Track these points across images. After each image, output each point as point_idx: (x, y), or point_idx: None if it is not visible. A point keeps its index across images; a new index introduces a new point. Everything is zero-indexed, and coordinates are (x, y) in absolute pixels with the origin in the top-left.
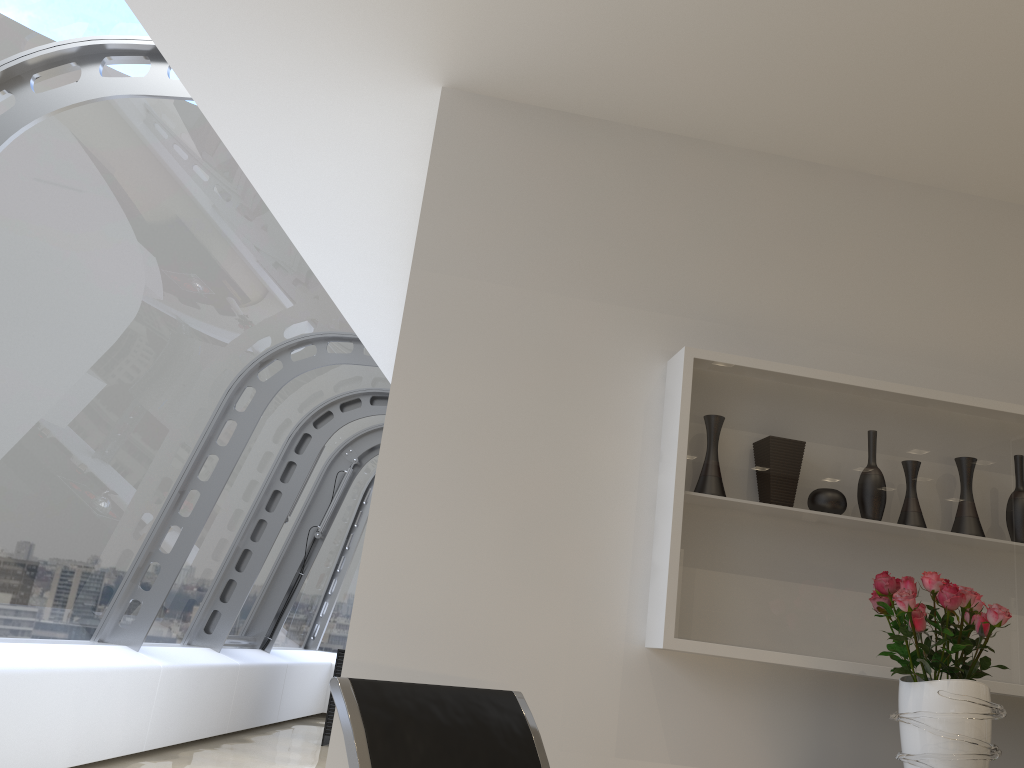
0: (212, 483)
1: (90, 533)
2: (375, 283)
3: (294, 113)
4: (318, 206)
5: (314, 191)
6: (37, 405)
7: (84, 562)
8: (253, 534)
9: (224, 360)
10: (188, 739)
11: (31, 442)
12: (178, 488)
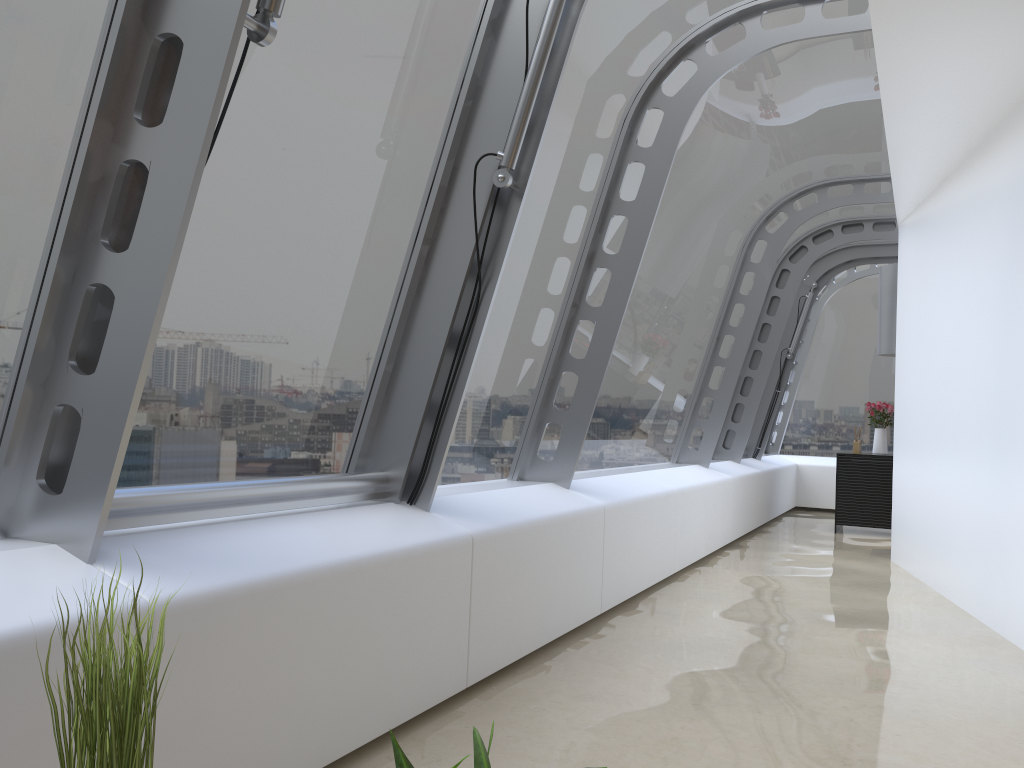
0: (743, 328)
1: (675, 381)
2: (945, 141)
3: (965, 31)
4: (933, 93)
5: (938, 82)
6: (661, 291)
7: (672, 404)
8: (749, 363)
9: (744, 222)
10: (744, 533)
11: (657, 320)
12: (715, 335)
